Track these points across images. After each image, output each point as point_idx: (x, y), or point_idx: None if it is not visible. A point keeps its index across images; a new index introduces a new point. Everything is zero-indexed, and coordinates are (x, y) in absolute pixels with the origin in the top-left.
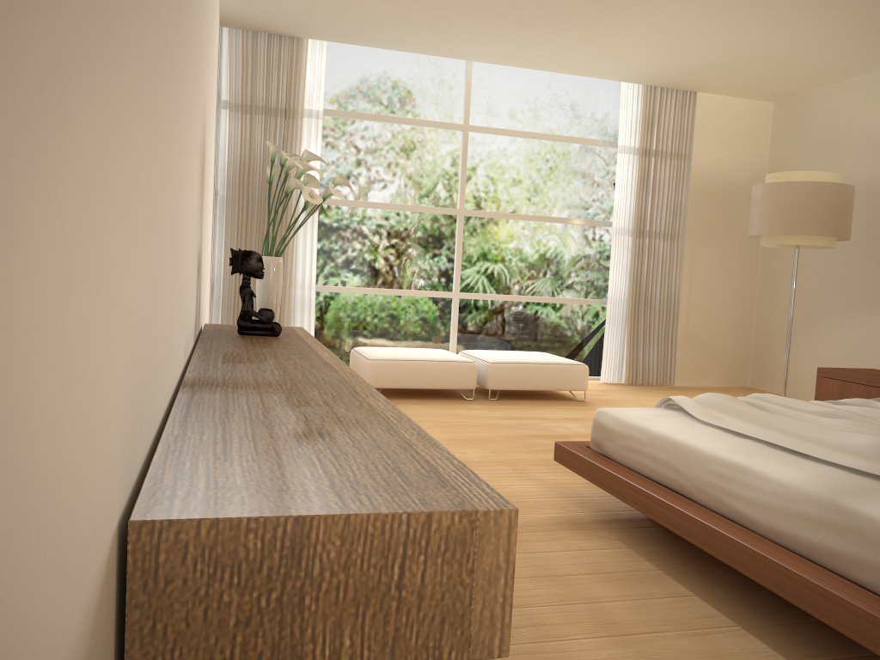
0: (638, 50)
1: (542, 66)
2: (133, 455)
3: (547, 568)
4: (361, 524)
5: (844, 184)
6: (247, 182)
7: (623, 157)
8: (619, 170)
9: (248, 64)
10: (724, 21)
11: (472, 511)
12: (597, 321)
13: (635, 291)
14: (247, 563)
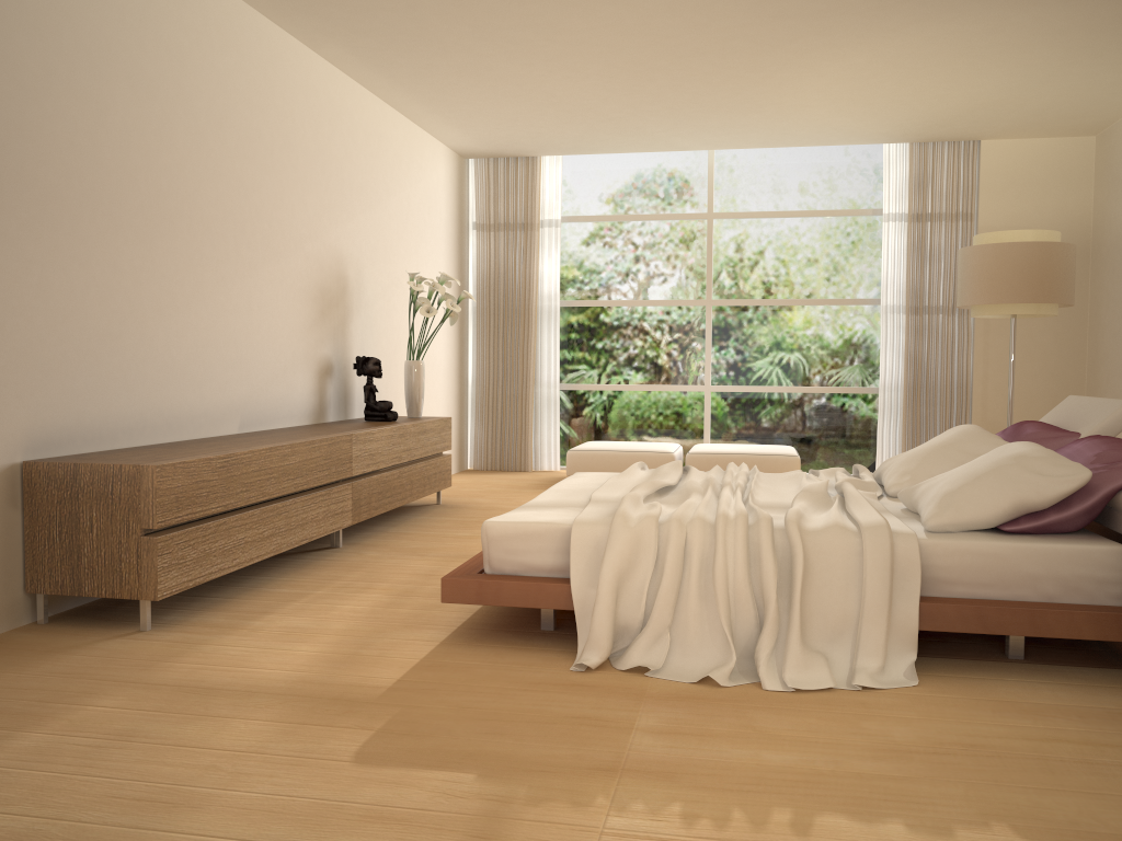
0: (843, 118)
1: (773, 144)
2: (52, 445)
3: (437, 572)
4: (96, 467)
5: (1040, 242)
6: (493, 293)
7: (891, 226)
8: (885, 241)
9: (490, 188)
10: (882, 85)
11: (137, 465)
12: (878, 412)
13: (913, 376)
14: (59, 479)
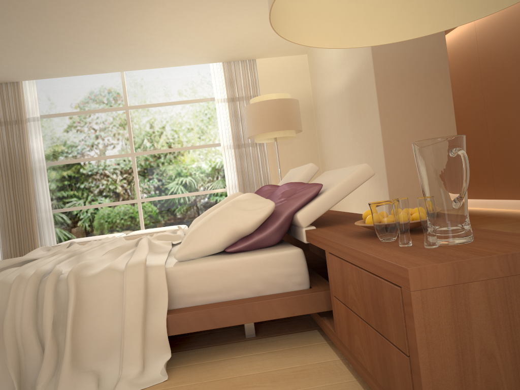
0: (181, 47)
1: (152, 66)
2: None
3: None
4: None
5: (280, 99)
6: (3, 162)
7: (220, 105)
8: (218, 113)
9: None
10: (190, 23)
11: None
12: None
13: (242, 180)
14: None
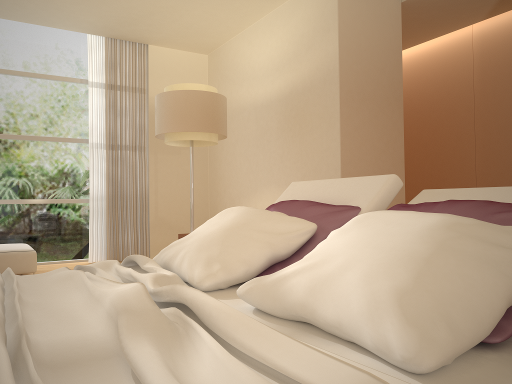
0: None
1: (5, 15)
2: None
3: None
4: None
5: (212, 92)
6: None
7: (94, 90)
8: (91, 100)
9: None
10: None
11: None
12: (88, 215)
13: (112, 190)
14: None
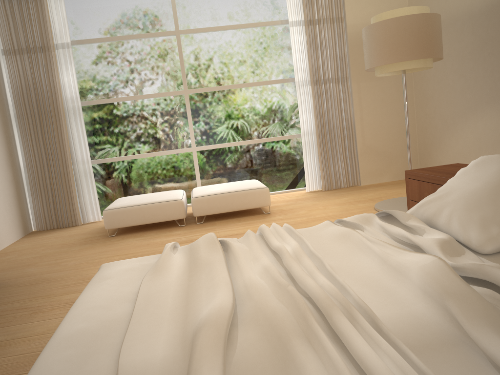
0: None
1: None
2: None
3: None
4: None
5: (425, 13)
6: (28, 101)
7: (295, 29)
8: (292, 39)
9: (9, 21)
10: None
11: None
12: (300, 149)
13: (320, 124)
14: None
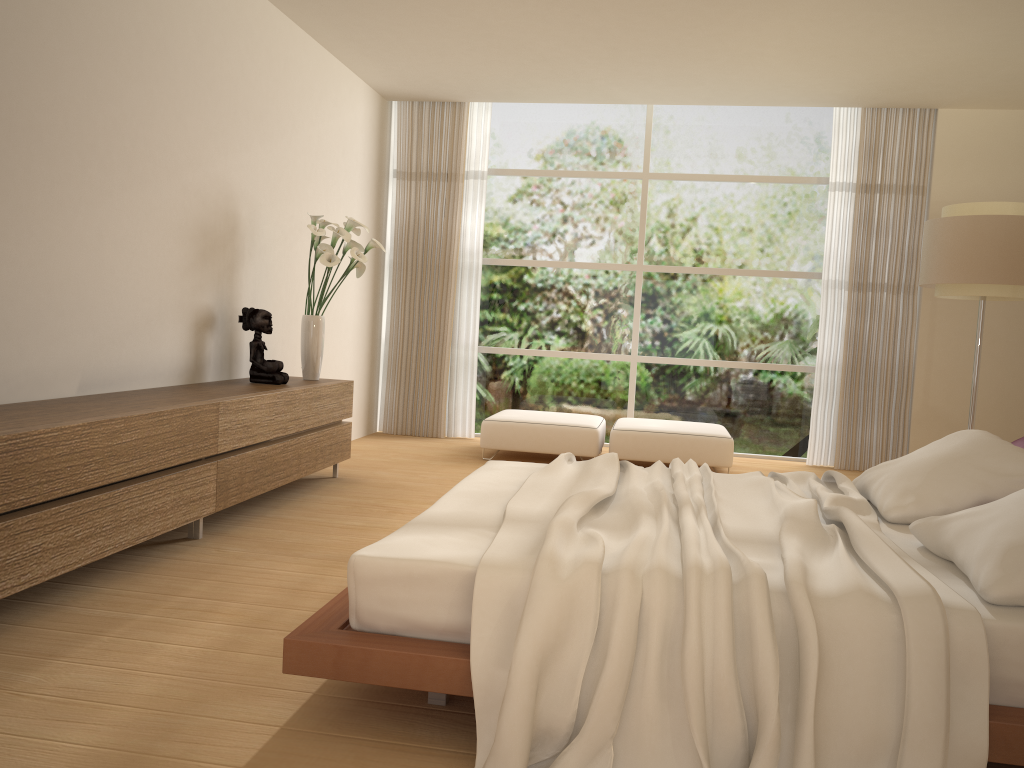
0: (799, 73)
1: (718, 101)
2: None
3: (309, 585)
4: None
5: (1023, 216)
6: (412, 246)
7: (837, 196)
8: (830, 212)
9: (413, 133)
10: (852, 31)
11: None
12: (812, 392)
13: (853, 356)
14: None
